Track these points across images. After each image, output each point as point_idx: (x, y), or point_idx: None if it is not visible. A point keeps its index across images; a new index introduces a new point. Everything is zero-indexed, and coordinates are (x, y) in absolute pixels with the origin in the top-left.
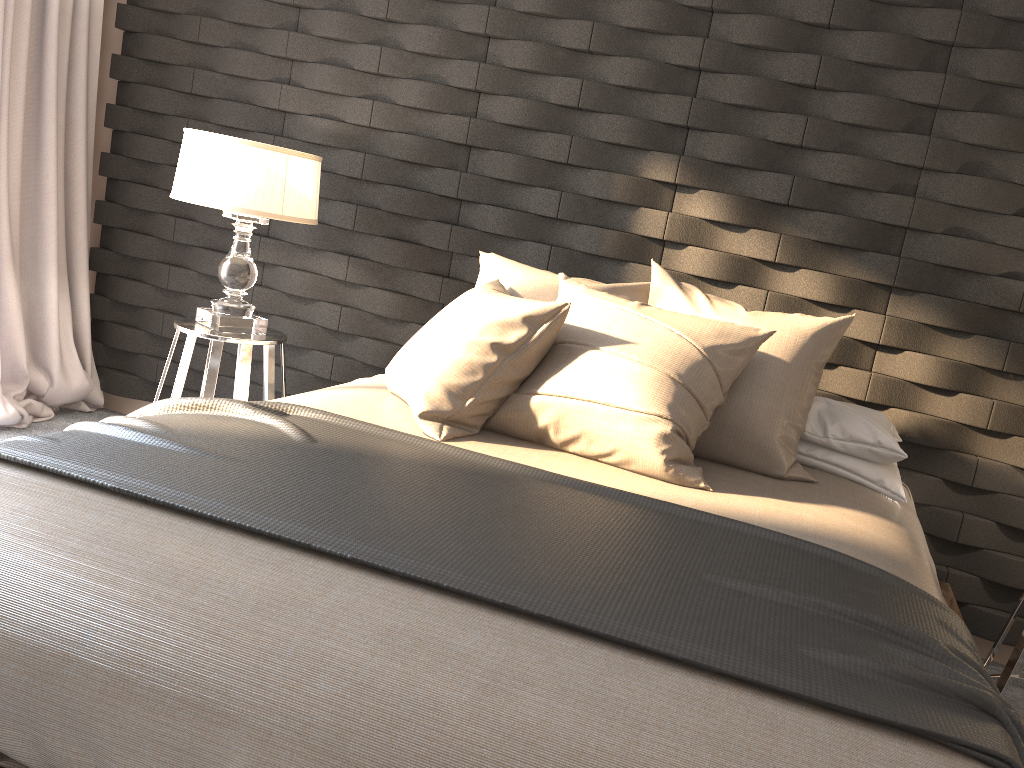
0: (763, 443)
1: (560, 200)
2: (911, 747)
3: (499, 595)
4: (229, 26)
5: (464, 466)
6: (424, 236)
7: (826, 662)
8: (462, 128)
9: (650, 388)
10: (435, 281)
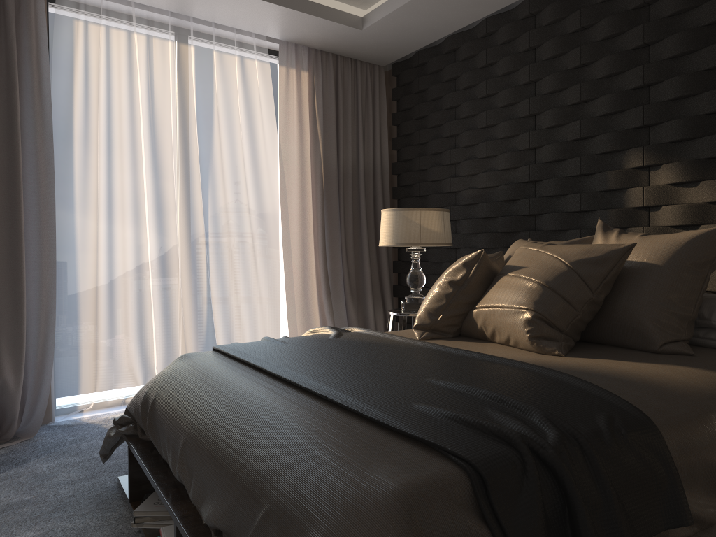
0: (639, 327)
1: (581, 198)
2: (413, 449)
3: (298, 380)
4: (430, 157)
5: (395, 344)
6: None
7: (420, 410)
8: (526, 172)
9: (525, 292)
10: None
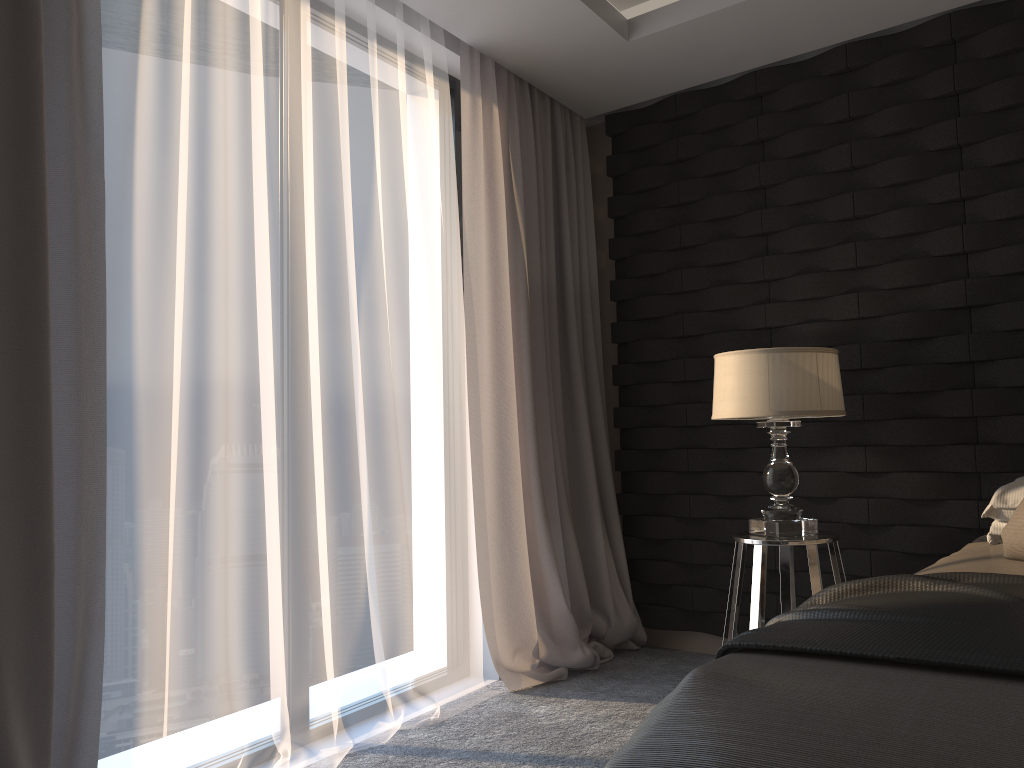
0: None
1: None
2: None
3: None
4: (706, 269)
5: None
6: (941, 408)
7: None
8: (958, 291)
9: None
10: (966, 450)
